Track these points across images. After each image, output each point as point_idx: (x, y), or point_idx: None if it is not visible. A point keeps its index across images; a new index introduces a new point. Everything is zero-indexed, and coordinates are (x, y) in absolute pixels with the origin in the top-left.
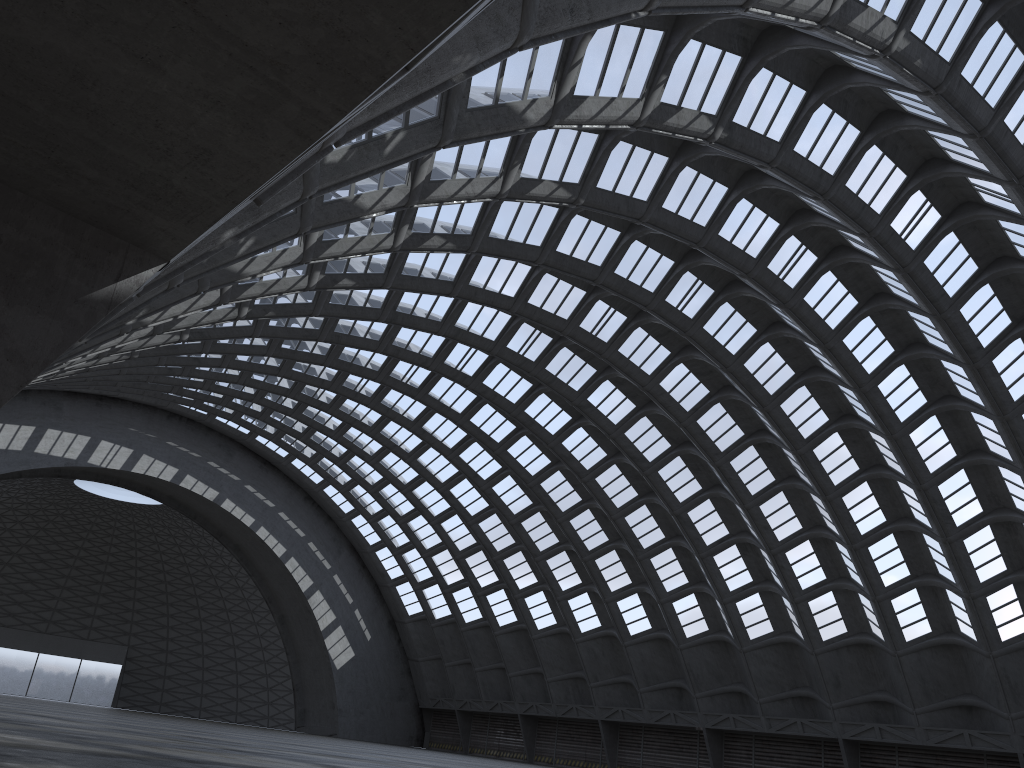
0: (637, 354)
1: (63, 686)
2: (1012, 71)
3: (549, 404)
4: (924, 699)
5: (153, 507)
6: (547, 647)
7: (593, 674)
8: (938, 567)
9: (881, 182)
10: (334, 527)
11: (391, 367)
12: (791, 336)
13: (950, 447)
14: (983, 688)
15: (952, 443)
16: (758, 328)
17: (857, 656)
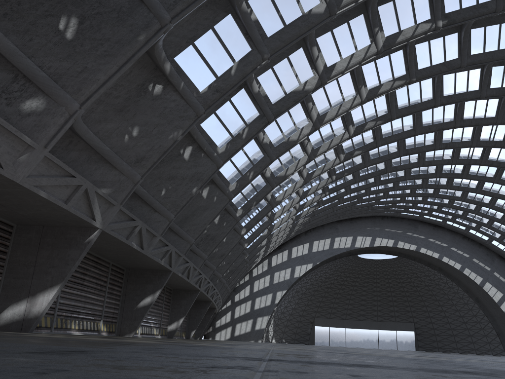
0: None
1: (392, 343)
2: None
3: None
4: None
5: (395, 259)
6: None
7: None
8: None
9: None
10: (485, 248)
11: (440, 168)
12: None
13: None
14: None
15: None
16: None
17: None
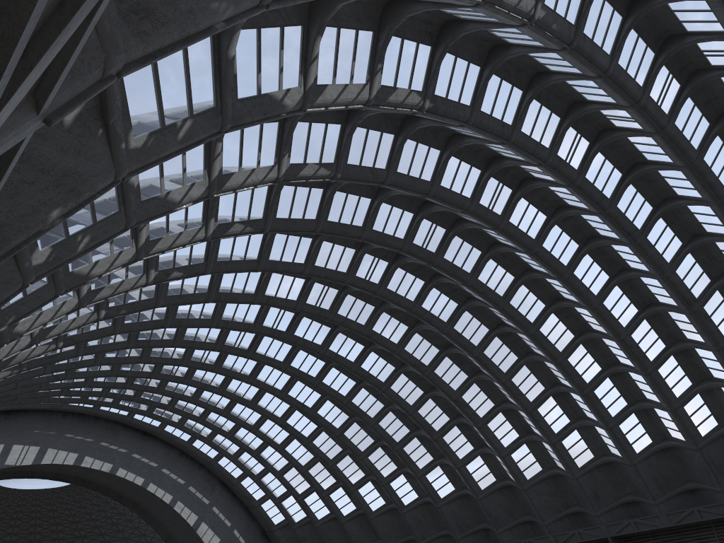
0: (401, 287)
1: None
2: (615, 27)
3: (346, 340)
4: (660, 492)
5: (64, 488)
6: (382, 523)
7: (420, 534)
8: (645, 394)
9: (544, 125)
10: (206, 471)
11: (224, 337)
12: (506, 250)
13: (632, 306)
14: (698, 474)
15: (633, 302)
16: (482, 250)
17: (605, 473)
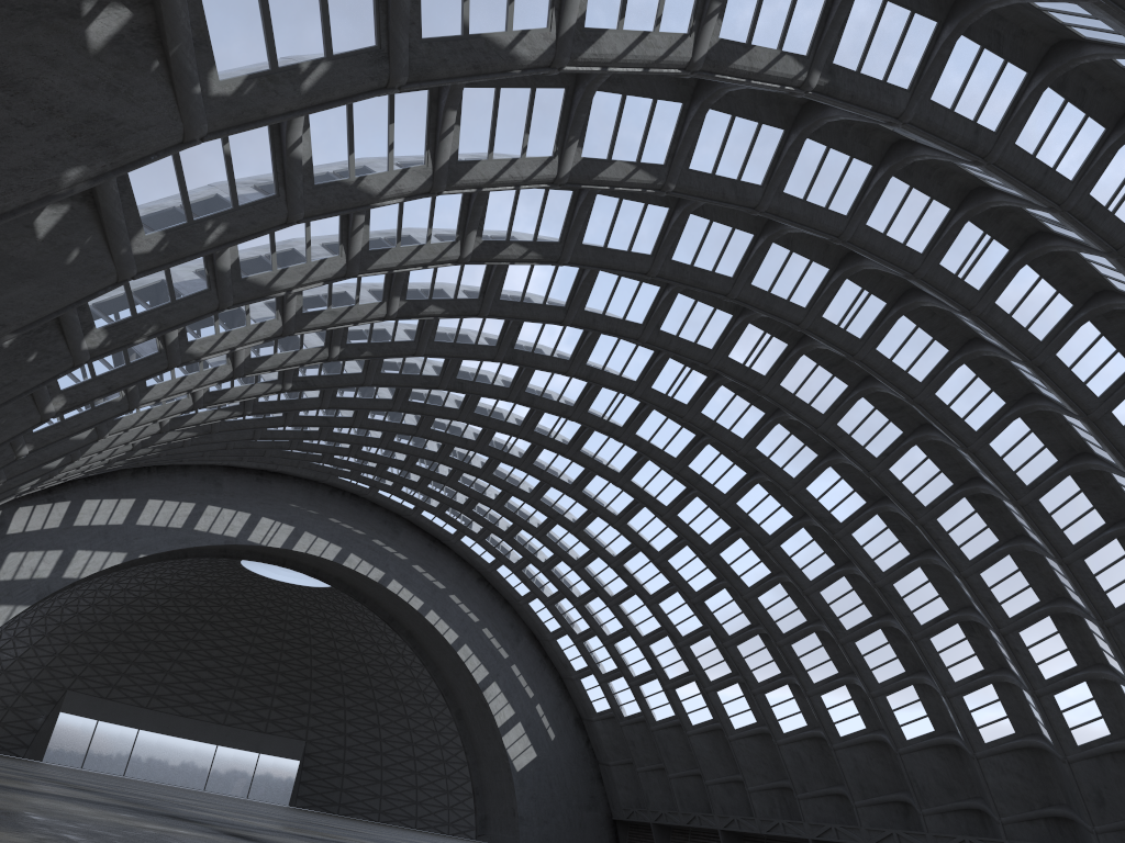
0: (805, 389)
1: (241, 781)
2: None
3: (717, 457)
4: None
5: (322, 590)
6: (746, 750)
7: (800, 783)
8: None
9: (1068, 138)
10: (511, 612)
11: (535, 421)
12: (992, 354)
13: None
14: None
15: None
16: (950, 348)
17: None
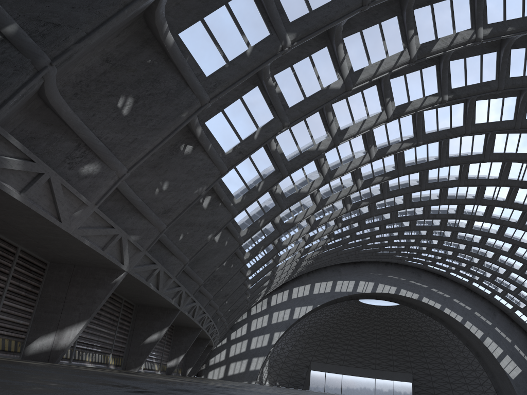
0: None
1: (389, 393)
2: None
3: None
4: None
5: (396, 306)
6: None
7: None
8: None
9: None
10: (487, 302)
11: (445, 221)
12: None
13: None
14: None
15: None
16: None
17: None
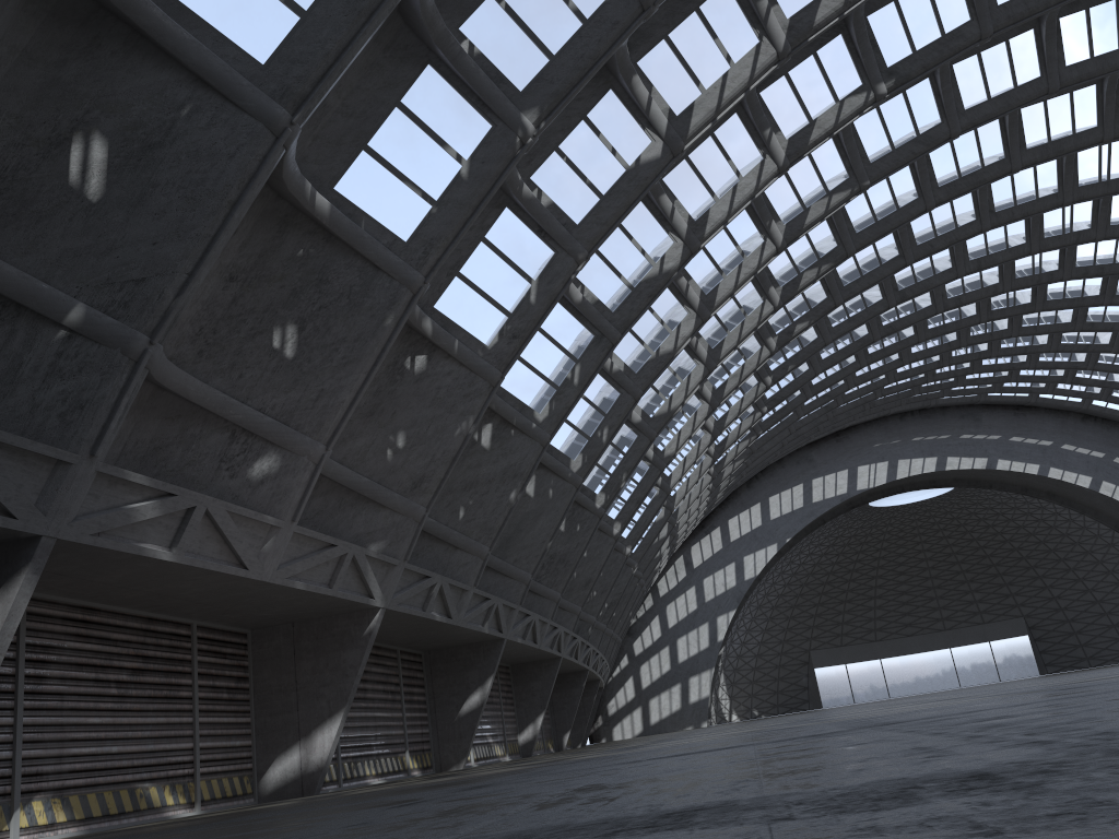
0: None
1: (986, 669)
2: None
3: None
4: None
5: (950, 493)
6: None
7: None
8: None
9: None
10: None
11: (985, 303)
12: None
13: None
14: None
15: None
16: None
17: None
